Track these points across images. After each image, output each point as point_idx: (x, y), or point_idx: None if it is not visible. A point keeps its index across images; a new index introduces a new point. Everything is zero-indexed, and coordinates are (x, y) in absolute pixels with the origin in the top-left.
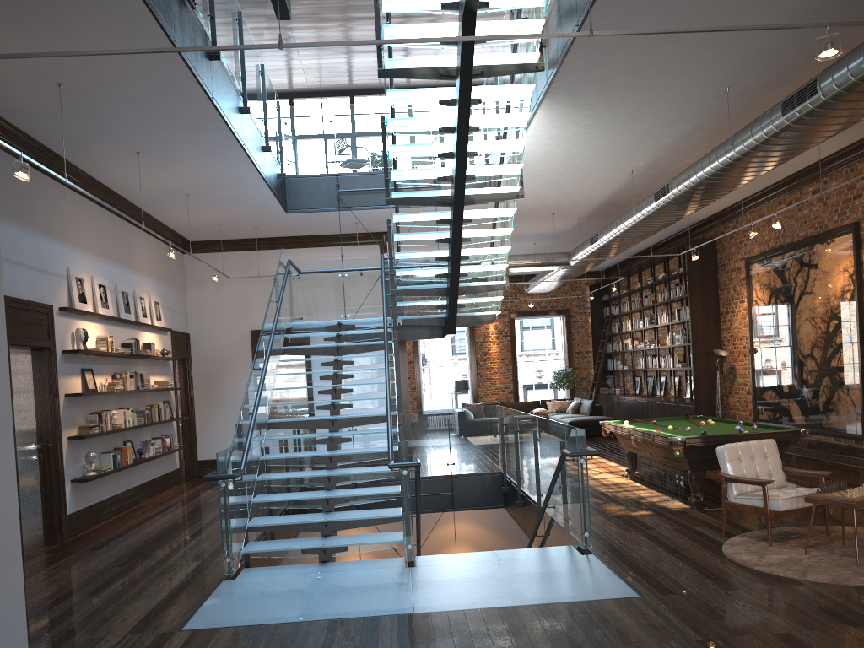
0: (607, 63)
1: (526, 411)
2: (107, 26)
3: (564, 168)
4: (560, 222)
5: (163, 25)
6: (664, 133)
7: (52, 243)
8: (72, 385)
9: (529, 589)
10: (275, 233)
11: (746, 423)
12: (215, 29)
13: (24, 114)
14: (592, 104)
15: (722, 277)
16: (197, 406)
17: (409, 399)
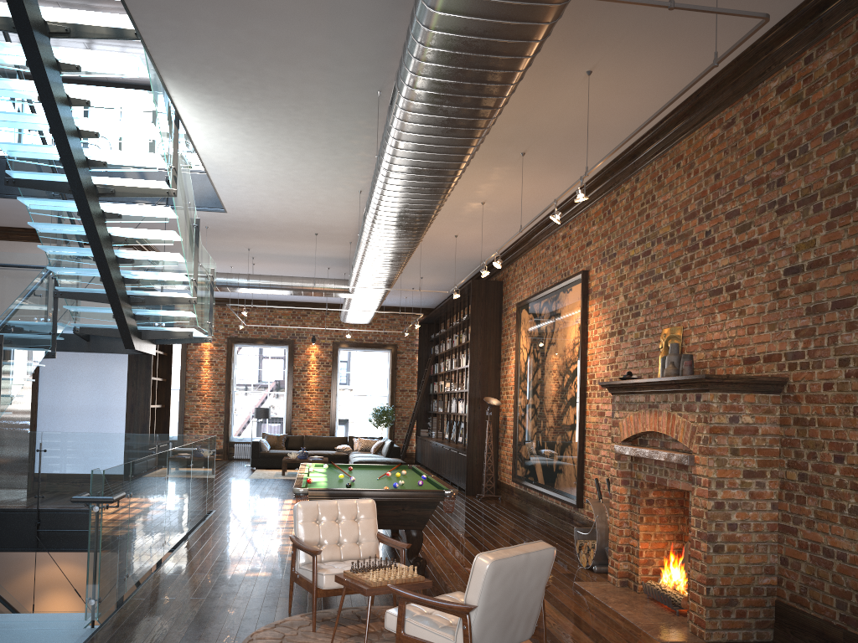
0: (196, 35)
1: (331, 447)
2: None
3: (277, 177)
4: (335, 245)
5: None
6: (356, 145)
7: None
8: None
9: None
10: (4, 221)
11: (428, 478)
12: None
13: None
14: (231, 92)
15: (504, 322)
16: None
17: (216, 424)
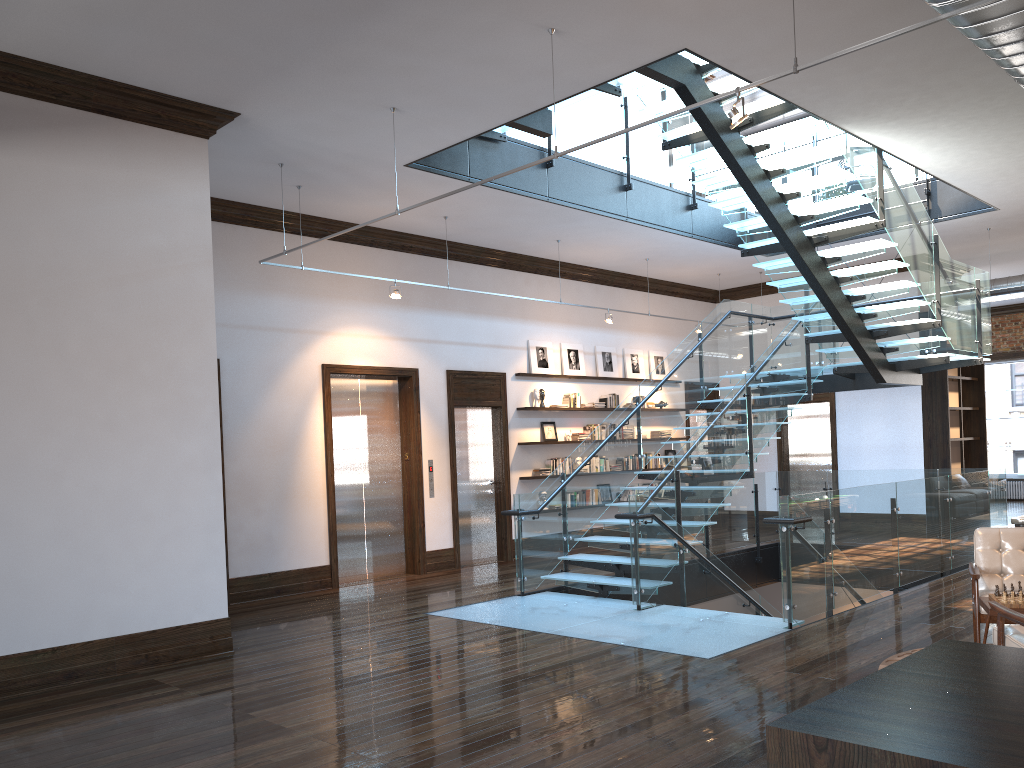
0: (842, 87)
1: None
2: (421, 185)
3: None
4: None
5: (448, 175)
6: None
7: (510, 322)
8: (527, 435)
9: (656, 637)
10: None
11: None
12: (550, 141)
13: (454, 235)
14: (909, 112)
15: None
16: None
17: None
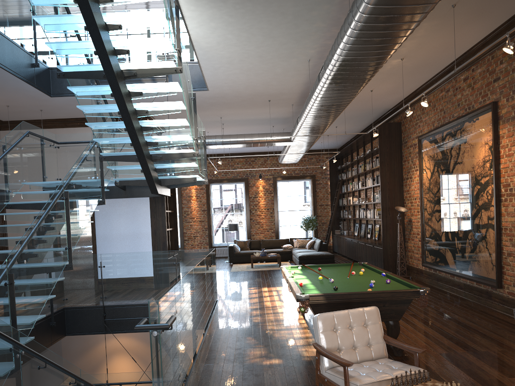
0: None
1: (278, 246)
2: None
3: (248, 55)
4: (280, 108)
5: None
6: (314, 16)
7: None
8: None
9: None
10: (62, 115)
11: (387, 275)
12: None
13: None
14: None
15: (405, 151)
16: None
17: (203, 236)
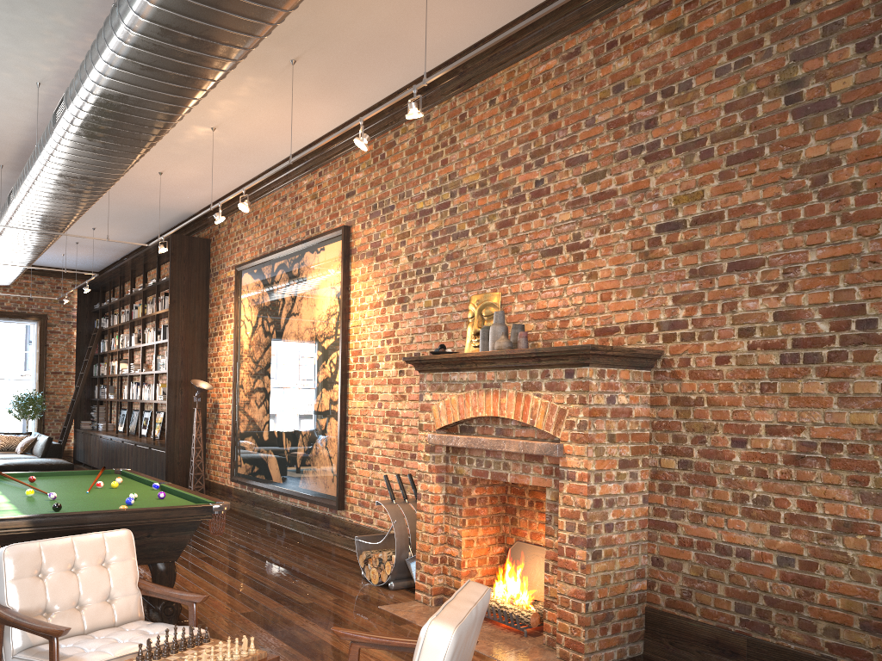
0: None
1: None
2: None
3: None
4: None
5: None
6: (52, 1)
7: None
8: None
9: None
10: None
11: (163, 487)
12: None
13: None
14: None
15: (214, 288)
16: None
17: None
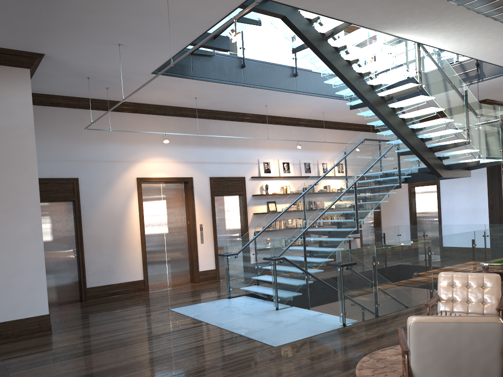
0: (366, 8)
1: None
2: (169, 82)
3: None
4: None
5: (179, 76)
6: None
7: (248, 150)
8: (259, 209)
9: (264, 330)
10: None
11: None
12: (243, 53)
13: (208, 106)
14: (420, 19)
15: None
16: (382, 215)
17: None
